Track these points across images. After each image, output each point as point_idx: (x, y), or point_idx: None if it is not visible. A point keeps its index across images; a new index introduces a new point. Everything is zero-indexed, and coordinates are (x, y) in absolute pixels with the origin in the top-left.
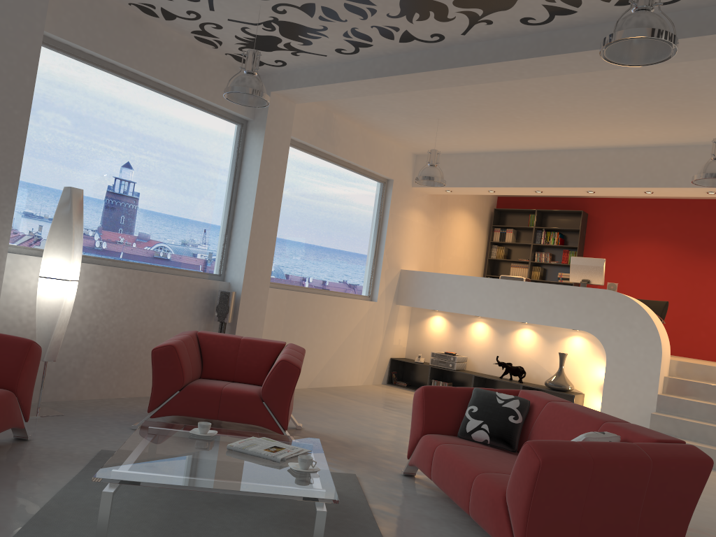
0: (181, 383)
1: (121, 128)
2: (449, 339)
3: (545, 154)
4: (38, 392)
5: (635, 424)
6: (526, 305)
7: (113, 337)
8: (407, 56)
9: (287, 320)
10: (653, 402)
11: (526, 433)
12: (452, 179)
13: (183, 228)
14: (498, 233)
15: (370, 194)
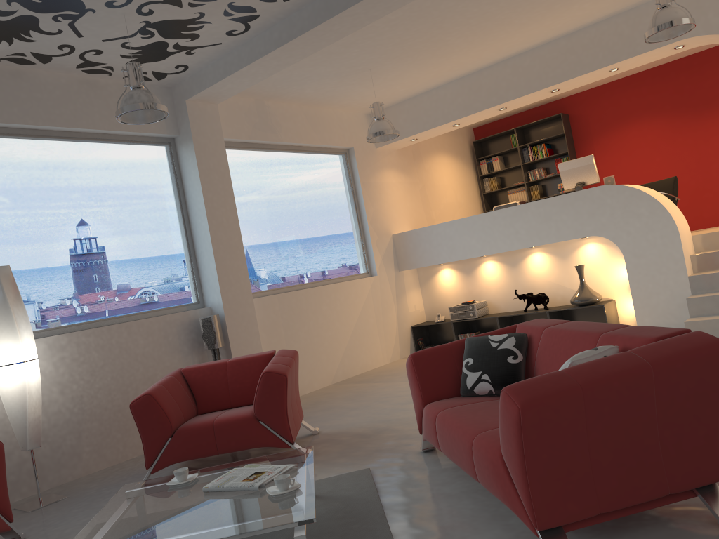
0: (170, 429)
1: (38, 189)
2: (463, 288)
3: (496, 67)
4: (41, 481)
5: (674, 314)
6: (526, 228)
7: (103, 401)
8: (300, 13)
9: (285, 324)
10: (686, 286)
11: (531, 370)
12: (412, 126)
13: (142, 268)
14: (484, 165)
15: (334, 169)
